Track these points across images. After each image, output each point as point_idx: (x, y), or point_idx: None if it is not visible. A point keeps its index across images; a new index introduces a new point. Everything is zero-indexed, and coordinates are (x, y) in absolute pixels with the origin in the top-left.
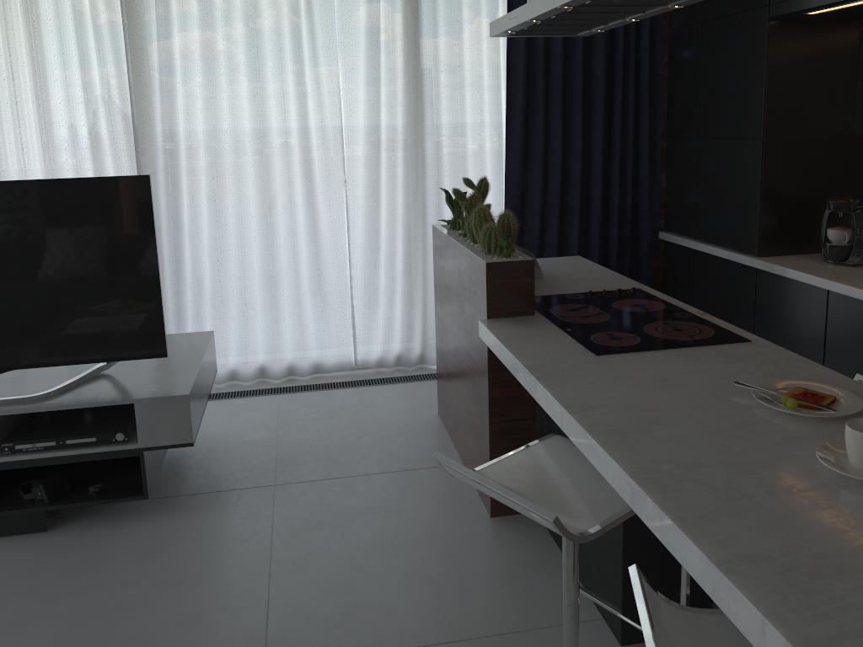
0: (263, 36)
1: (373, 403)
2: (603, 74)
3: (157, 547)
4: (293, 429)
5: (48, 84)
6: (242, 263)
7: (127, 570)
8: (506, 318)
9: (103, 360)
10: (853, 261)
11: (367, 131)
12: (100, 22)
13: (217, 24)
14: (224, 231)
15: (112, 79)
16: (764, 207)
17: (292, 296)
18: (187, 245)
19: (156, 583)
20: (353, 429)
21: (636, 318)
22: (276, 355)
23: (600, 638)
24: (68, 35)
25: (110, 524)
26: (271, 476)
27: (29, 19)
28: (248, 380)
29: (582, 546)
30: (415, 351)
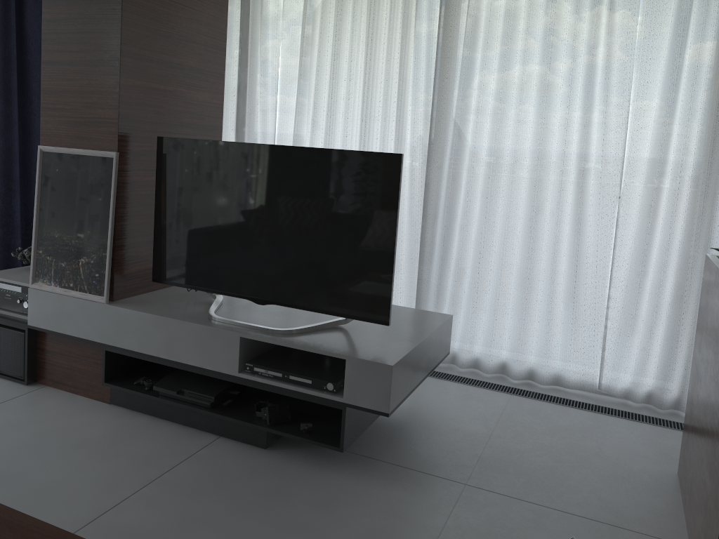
0: (559, 49)
1: (604, 435)
2: None
3: (335, 501)
4: (509, 433)
5: (373, 85)
6: (501, 260)
7: (301, 513)
8: None
9: (337, 314)
10: None
11: (653, 148)
12: (420, 35)
13: (518, 37)
14: (490, 227)
15: (421, 83)
16: None
17: (544, 303)
18: (456, 235)
19: (315, 537)
20: (570, 455)
21: None
22: (517, 355)
23: None
24: (395, 46)
25: (312, 463)
26: (466, 473)
27: (368, 32)
28: (487, 372)
29: None
30: (670, 393)
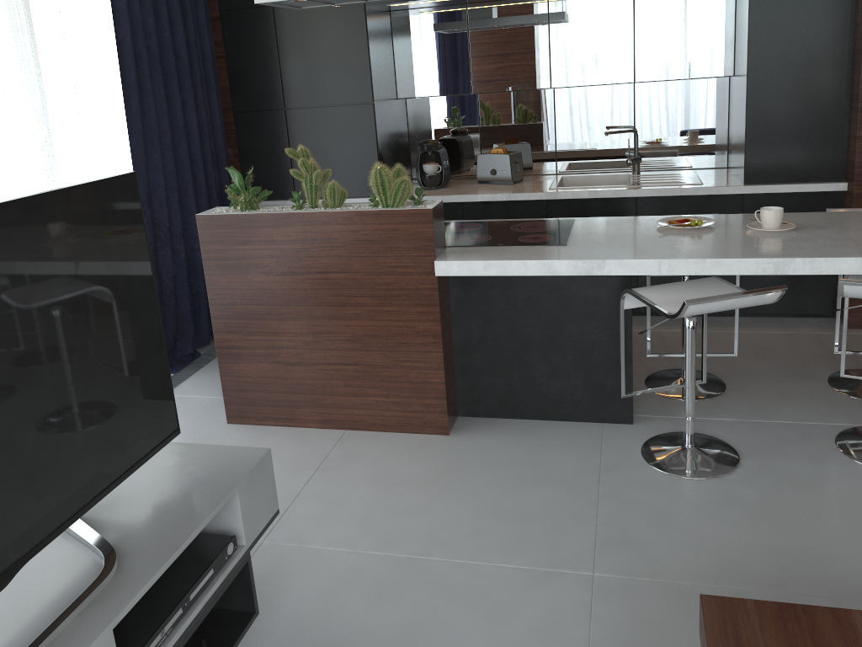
0: None
1: None
2: (187, 51)
3: (320, 644)
4: None
5: None
6: None
7: None
8: (441, 254)
9: (125, 476)
10: (445, 184)
11: None
12: None
13: None
14: None
15: None
16: (380, 156)
17: None
18: None
19: (402, 645)
20: None
21: (493, 230)
22: None
23: (623, 428)
24: None
25: None
26: None
27: None
28: None
29: (563, 391)
30: None
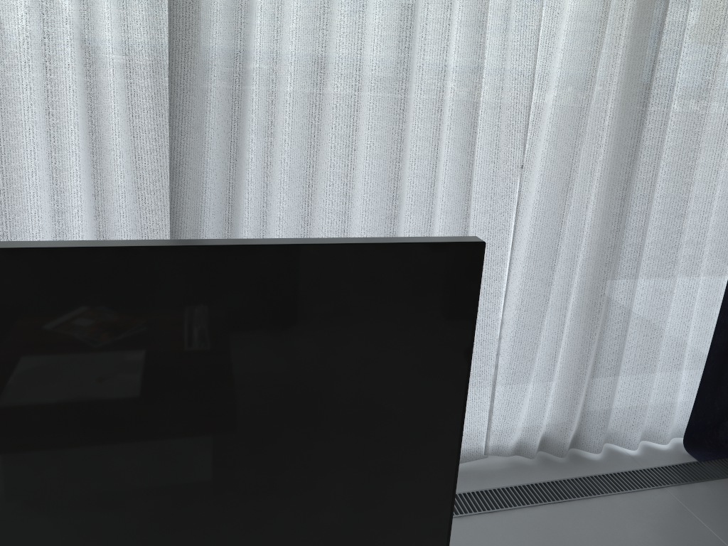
0: None
1: None
2: None
3: None
4: None
5: None
6: None
7: None
8: None
9: None
10: None
11: (567, 82)
12: None
13: None
14: None
15: None
16: None
17: None
18: None
19: None
20: None
21: None
22: None
23: None
24: None
25: None
26: None
27: None
28: None
29: None
30: (572, 433)
